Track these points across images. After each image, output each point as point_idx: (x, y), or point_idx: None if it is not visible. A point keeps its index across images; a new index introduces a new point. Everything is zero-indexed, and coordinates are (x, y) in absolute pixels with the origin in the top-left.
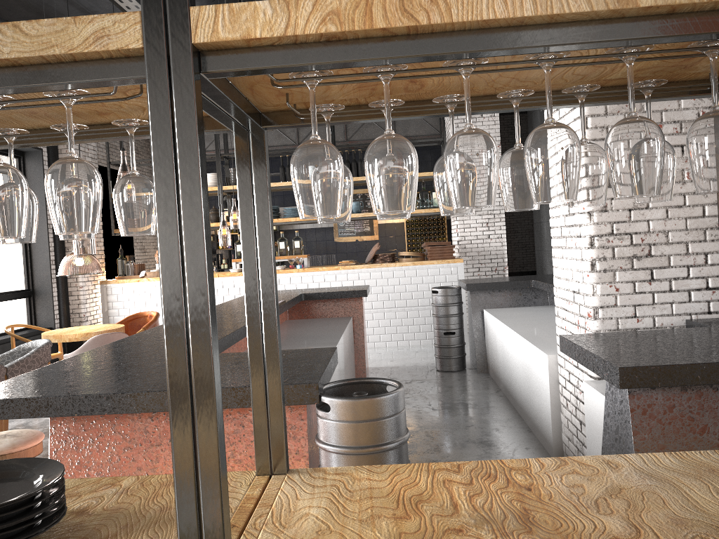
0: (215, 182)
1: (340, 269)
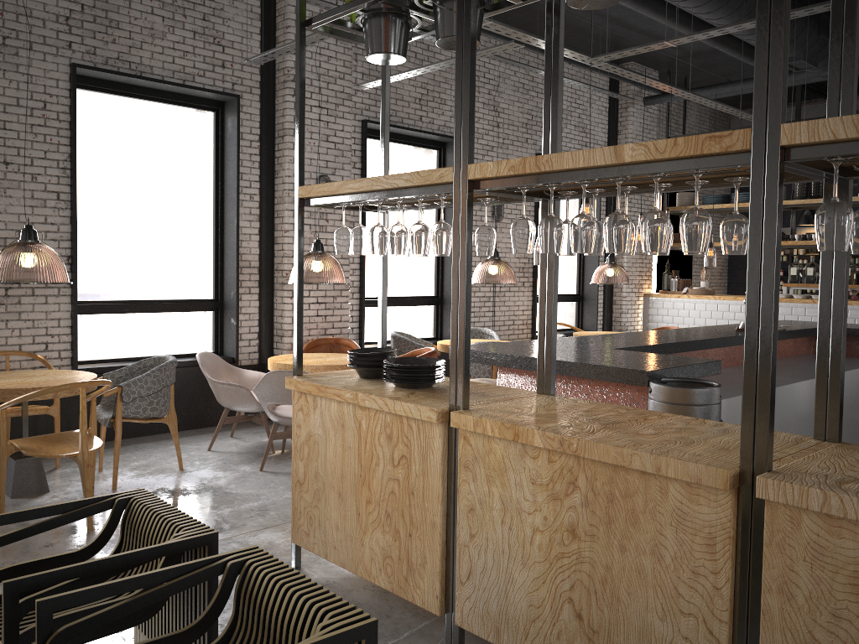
0: None
1: None
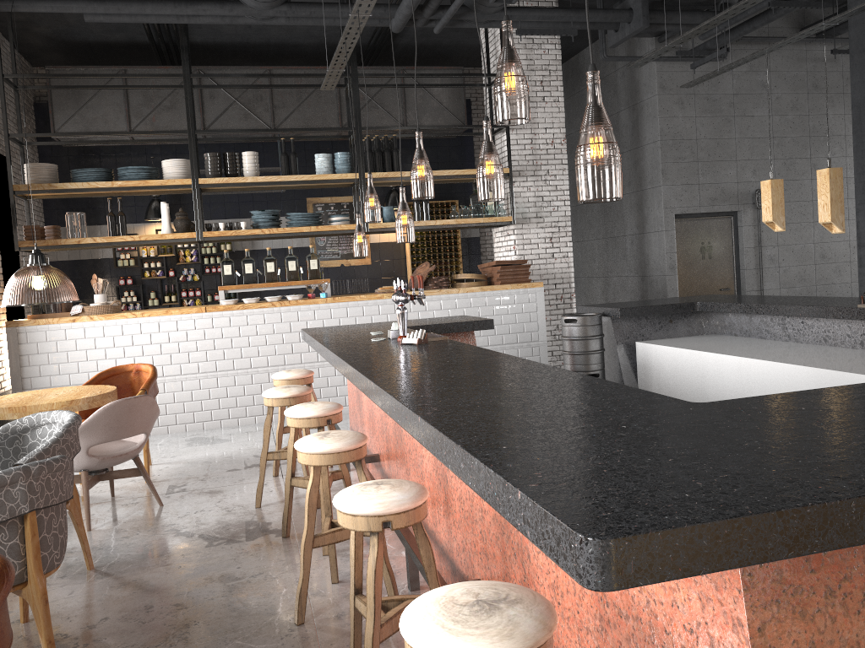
0: (184, 173)
1: (384, 297)
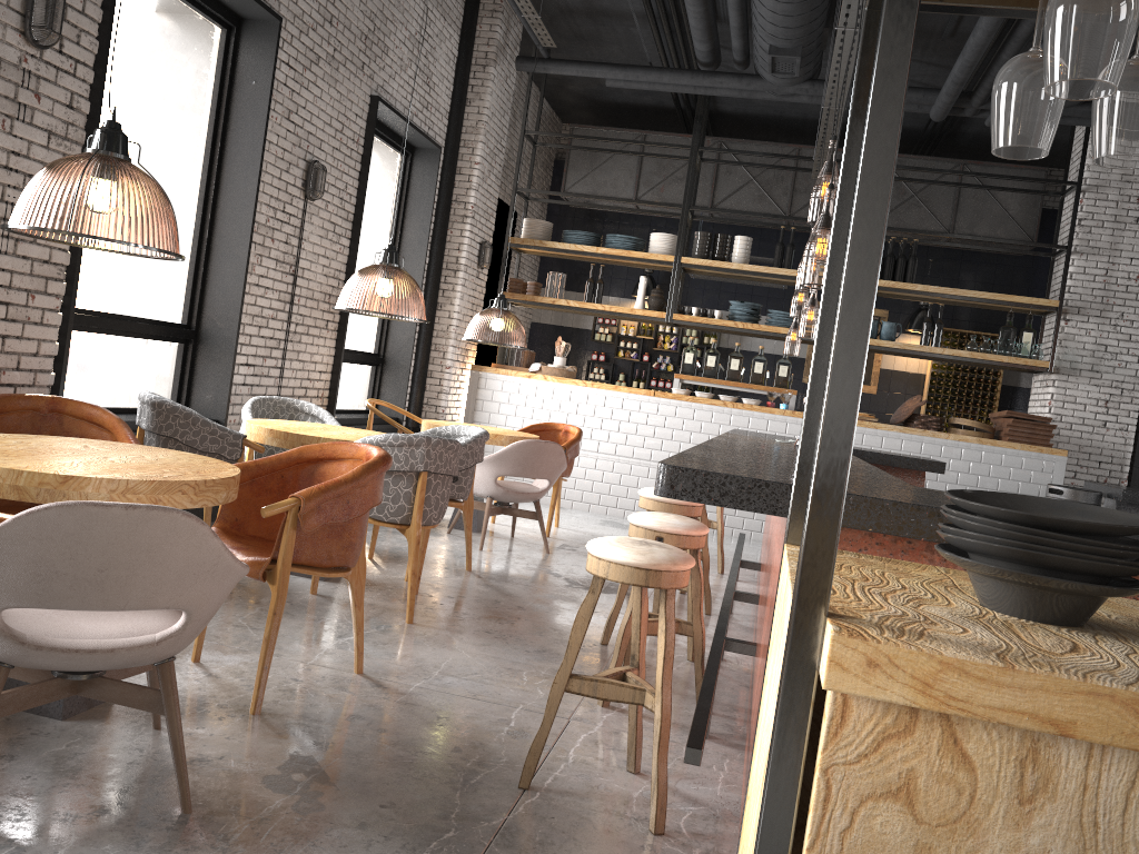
0: (669, 249)
1: None
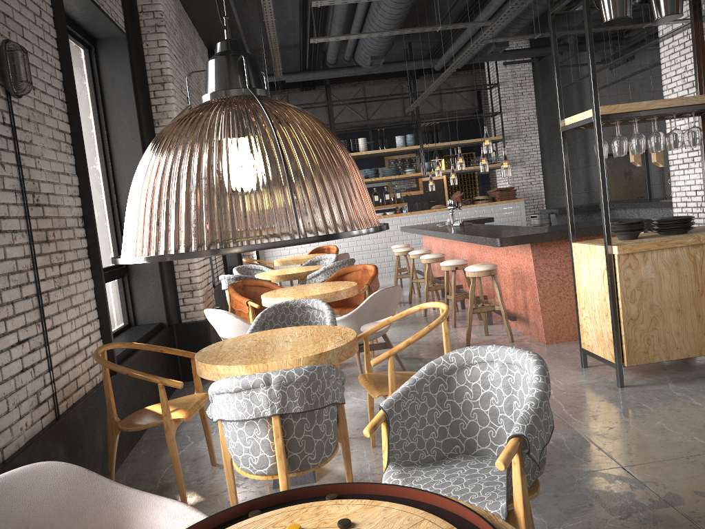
0: None
1: (437, 211)
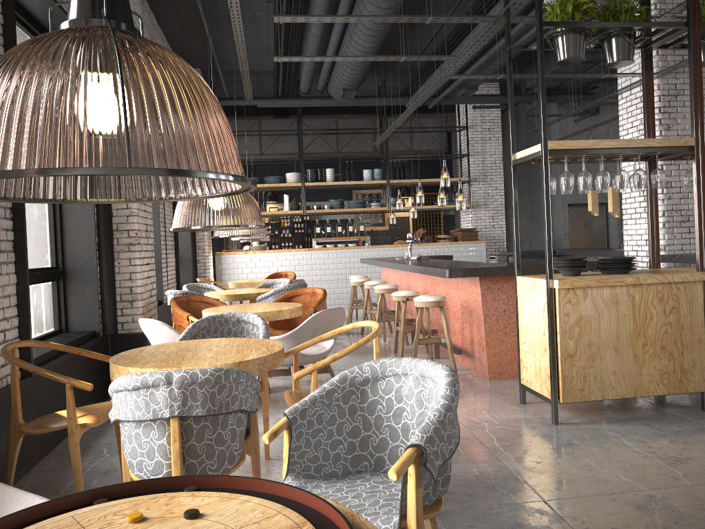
0: (297, 180)
1: (399, 246)
